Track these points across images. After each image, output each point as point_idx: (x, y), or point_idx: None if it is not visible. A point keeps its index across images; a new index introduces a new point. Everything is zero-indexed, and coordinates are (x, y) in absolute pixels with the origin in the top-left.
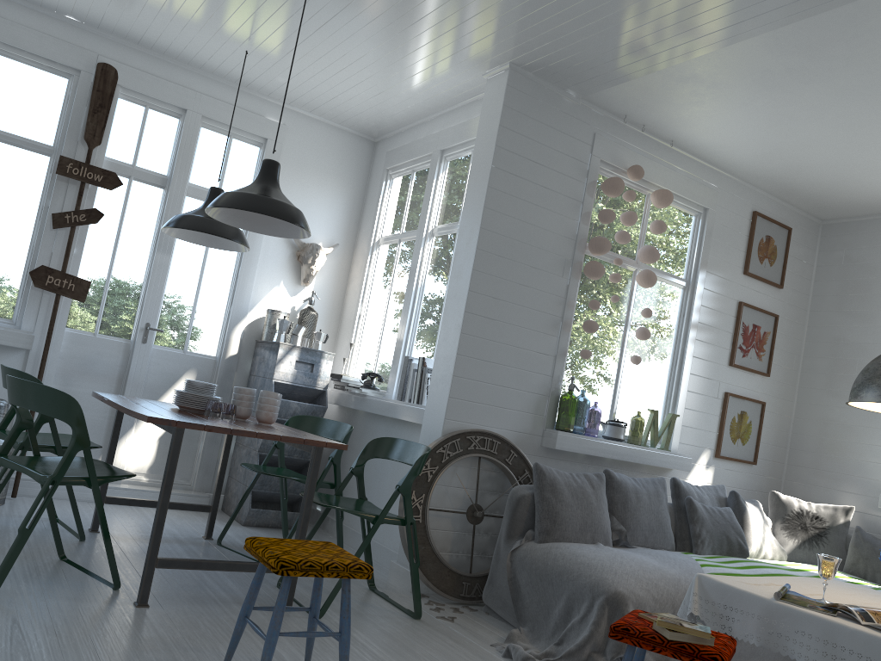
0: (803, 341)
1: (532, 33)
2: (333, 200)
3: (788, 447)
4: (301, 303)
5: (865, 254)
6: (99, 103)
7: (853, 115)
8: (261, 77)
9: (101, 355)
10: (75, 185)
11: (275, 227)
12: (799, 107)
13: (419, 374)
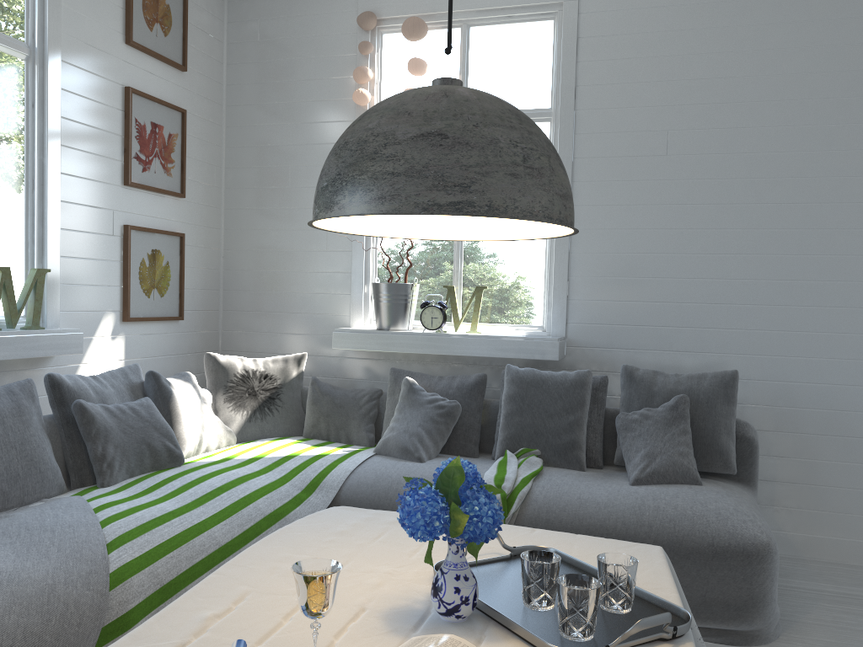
0: (223, 147)
1: None
2: None
3: (222, 289)
4: None
5: (284, 26)
6: None
7: None
8: None
9: None
10: None
11: None
12: None
13: None
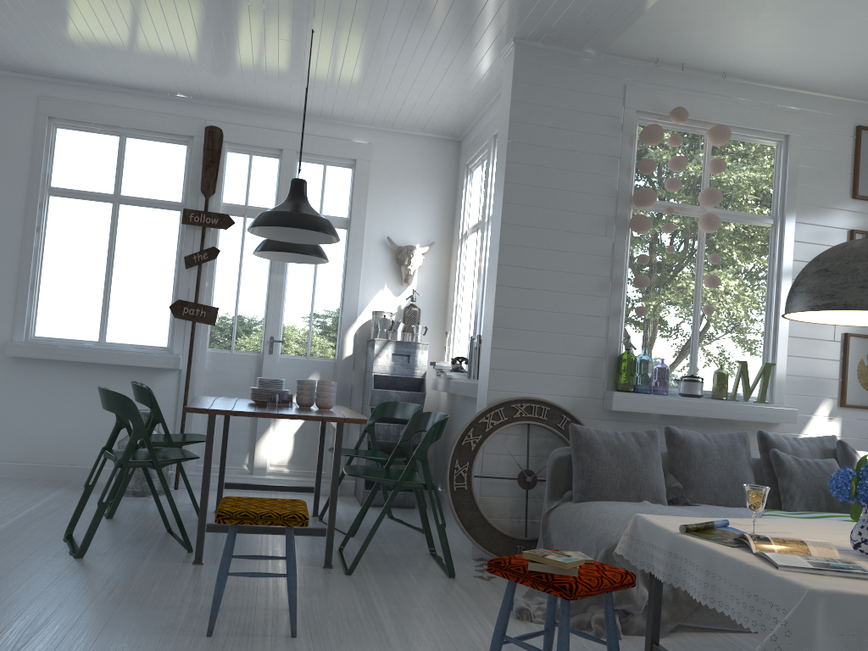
0: None
1: (510, 6)
2: (425, 202)
3: None
4: (406, 301)
5: None
6: (209, 160)
7: None
8: (334, 106)
9: (238, 368)
10: (200, 230)
11: (319, 236)
12: (827, 2)
13: (477, 351)
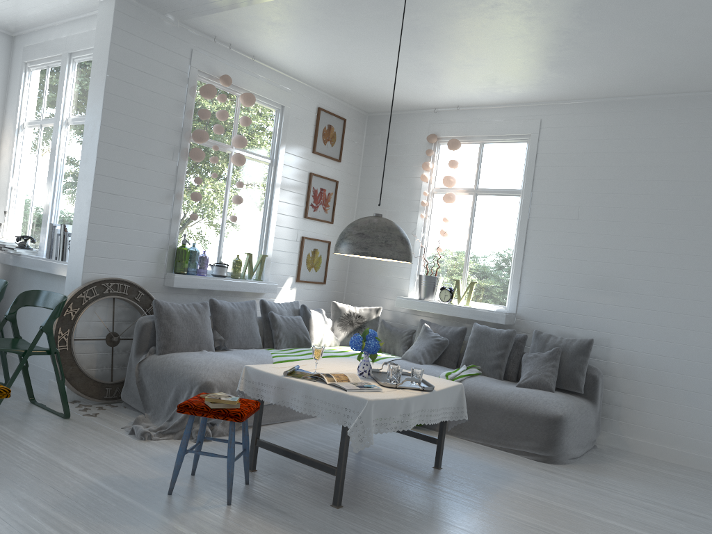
0: (356, 198)
1: None
2: None
3: (348, 271)
4: None
5: (392, 138)
6: None
7: (365, 51)
8: None
9: None
10: None
11: None
12: (331, 42)
13: (62, 238)
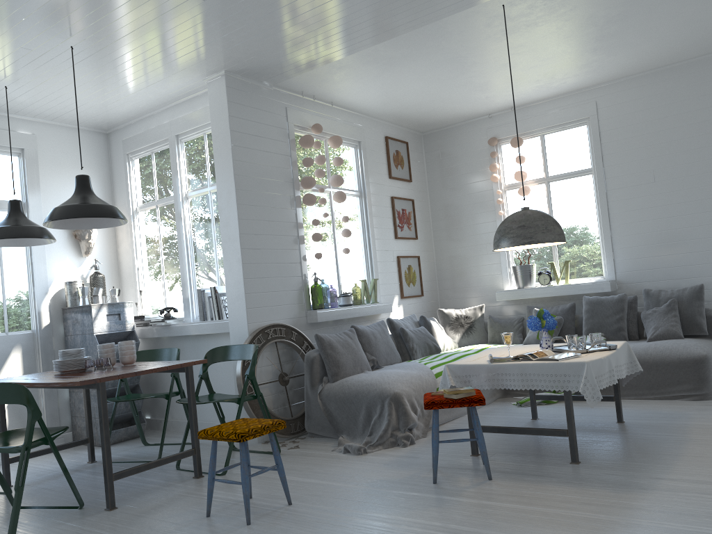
0: (429, 211)
1: (243, 52)
2: None
3: (437, 280)
4: (87, 270)
5: (452, 150)
6: None
7: (439, 75)
8: (11, 101)
9: None
10: None
11: (91, 222)
12: (410, 74)
13: (214, 299)
